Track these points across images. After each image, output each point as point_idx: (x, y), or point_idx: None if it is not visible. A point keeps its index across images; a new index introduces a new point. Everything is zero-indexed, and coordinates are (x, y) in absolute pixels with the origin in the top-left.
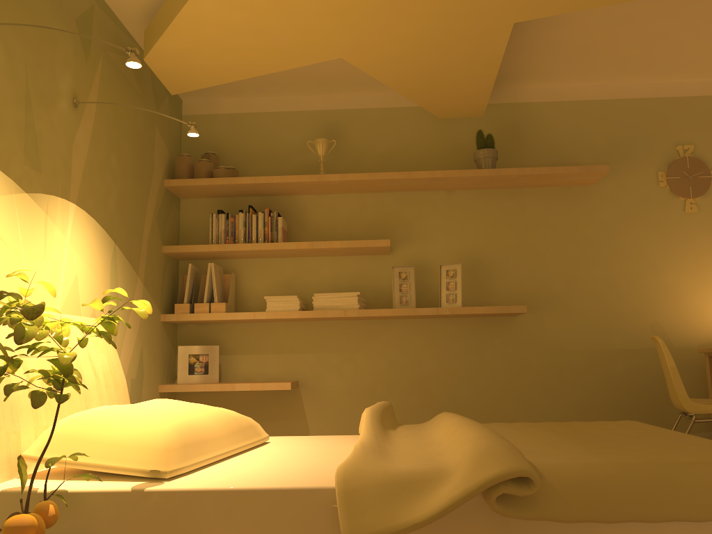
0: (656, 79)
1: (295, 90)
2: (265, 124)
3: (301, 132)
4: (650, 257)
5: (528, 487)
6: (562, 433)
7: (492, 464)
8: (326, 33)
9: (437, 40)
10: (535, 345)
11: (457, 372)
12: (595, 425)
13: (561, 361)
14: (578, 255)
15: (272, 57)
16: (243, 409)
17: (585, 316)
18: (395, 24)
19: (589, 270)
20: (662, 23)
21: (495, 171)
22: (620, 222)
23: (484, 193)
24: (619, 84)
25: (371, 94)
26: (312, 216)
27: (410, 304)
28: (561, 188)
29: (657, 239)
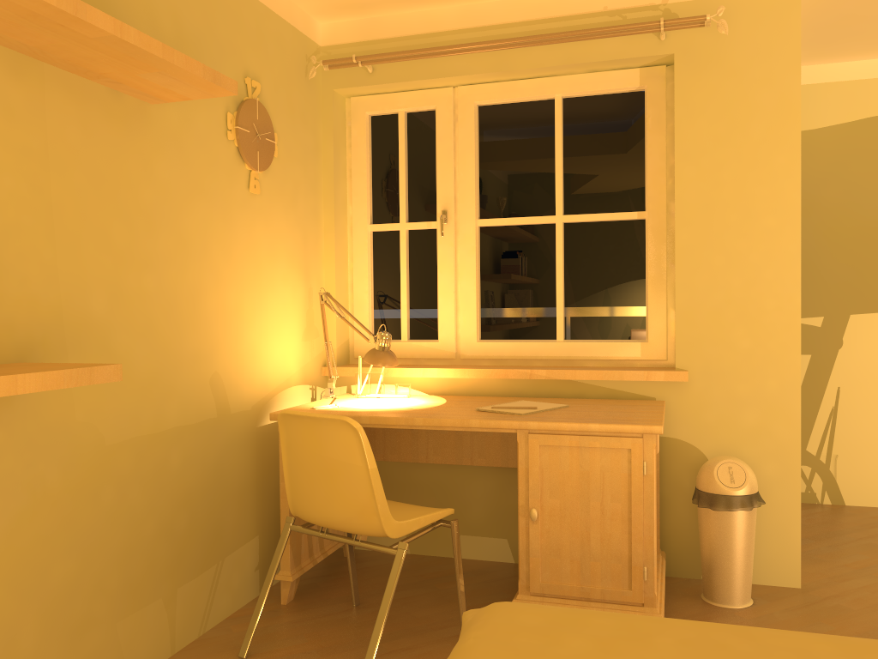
0: None
1: None
2: None
3: None
4: (214, 260)
5: None
6: None
7: None
8: None
9: None
10: (55, 443)
11: None
12: (547, 646)
13: (99, 469)
14: (129, 243)
15: None
16: None
17: (136, 369)
18: None
19: (145, 277)
20: None
21: (71, 3)
22: (185, 190)
23: None
24: None
25: None
26: None
27: None
28: (109, 91)
29: (222, 230)
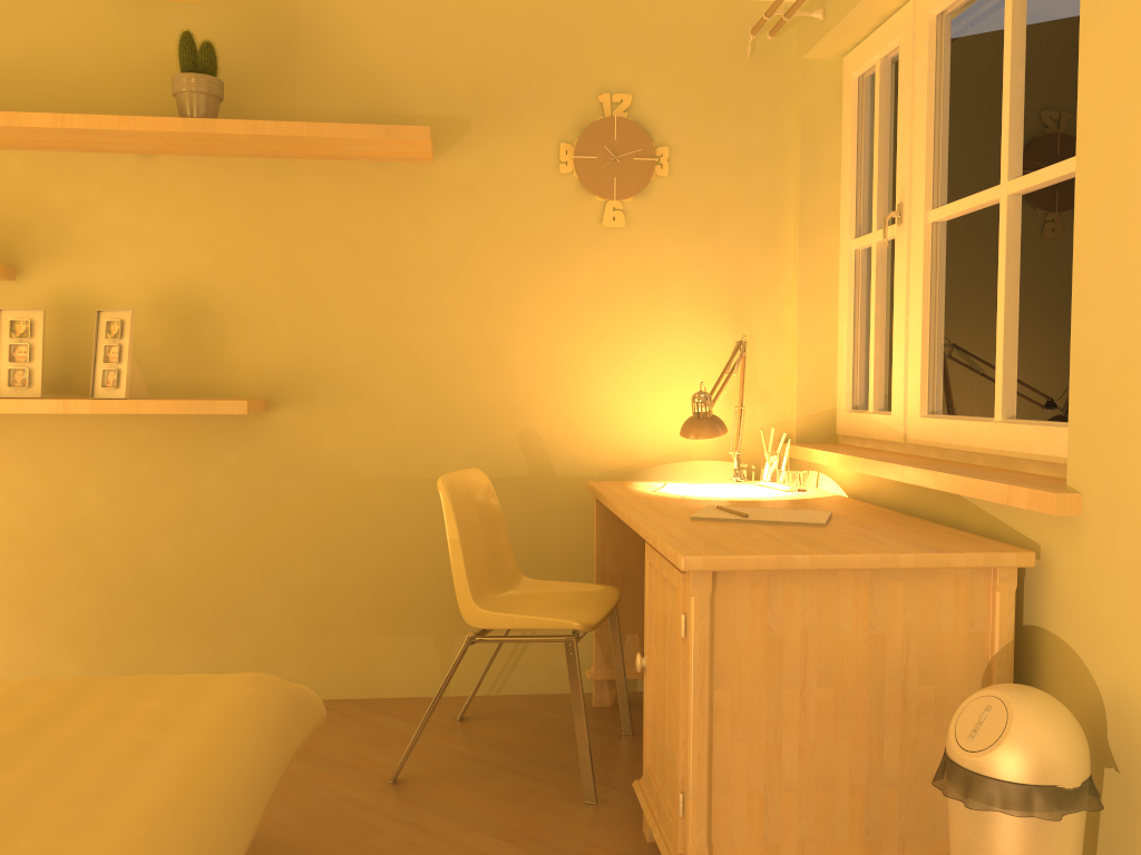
0: None
1: None
2: None
3: None
4: (531, 309)
5: None
6: None
7: None
8: None
9: None
10: (302, 467)
11: (148, 515)
12: (139, 696)
13: (350, 497)
14: (396, 299)
15: None
16: None
17: (402, 415)
18: None
19: (416, 329)
20: None
21: (198, 124)
22: (481, 239)
23: (217, 165)
24: None
25: None
26: None
27: (32, 386)
28: (373, 165)
29: (547, 275)
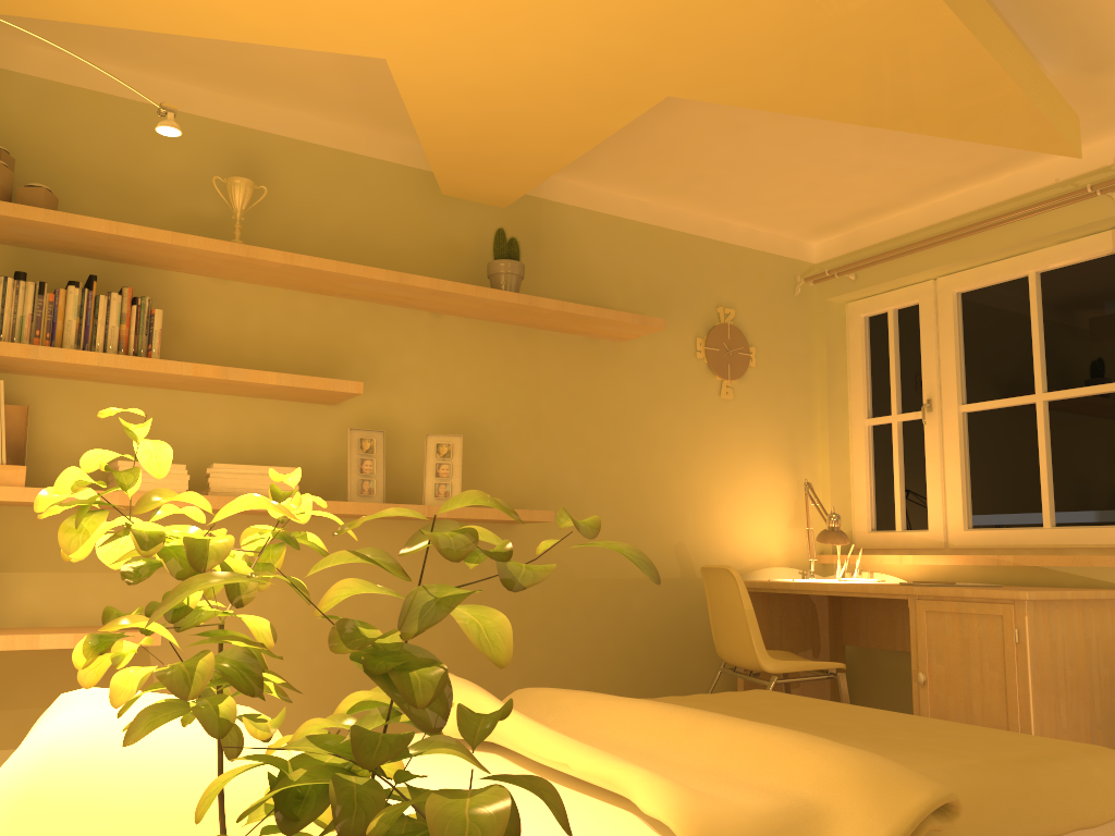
0: (705, 212)
1: (192, 73)
2: (118, 121)
3: (190, 154)
4: (680, 453)
5: (945, 816)
6: (749, 717)
7: (901, 787)
8: (402, 12)
9: (551, 84)
10: None
11: None
12: (742, 699)
13: (568, 594)
14: (599, 440)
15: (268, 16)
16: (18, 684)
17: (602, 529)
18: (518, 40)
19: (612, 464)
20: (768, 147)
21: (527, 298)
22: (651, 400)
23: (485, 327)
24: (663, 207)
25: (324, 122)
26: (199, 316)
27: (376, 495)
28: (586, 339)
29: (689, 429)
